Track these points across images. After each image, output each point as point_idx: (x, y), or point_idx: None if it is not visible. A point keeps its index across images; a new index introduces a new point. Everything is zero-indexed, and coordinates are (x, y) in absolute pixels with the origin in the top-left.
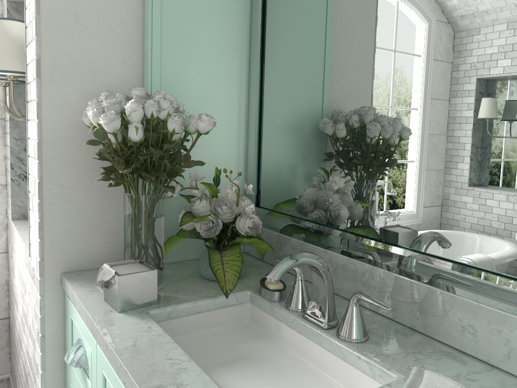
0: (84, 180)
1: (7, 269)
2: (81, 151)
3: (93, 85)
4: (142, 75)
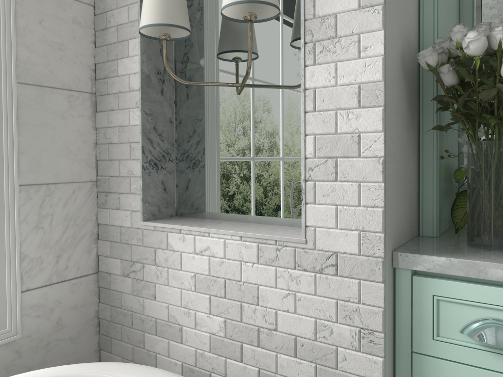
0: (399, 136)
1: (97, 296)
2: (398, 100)
3: (402, 23)
4: (417, 21)
